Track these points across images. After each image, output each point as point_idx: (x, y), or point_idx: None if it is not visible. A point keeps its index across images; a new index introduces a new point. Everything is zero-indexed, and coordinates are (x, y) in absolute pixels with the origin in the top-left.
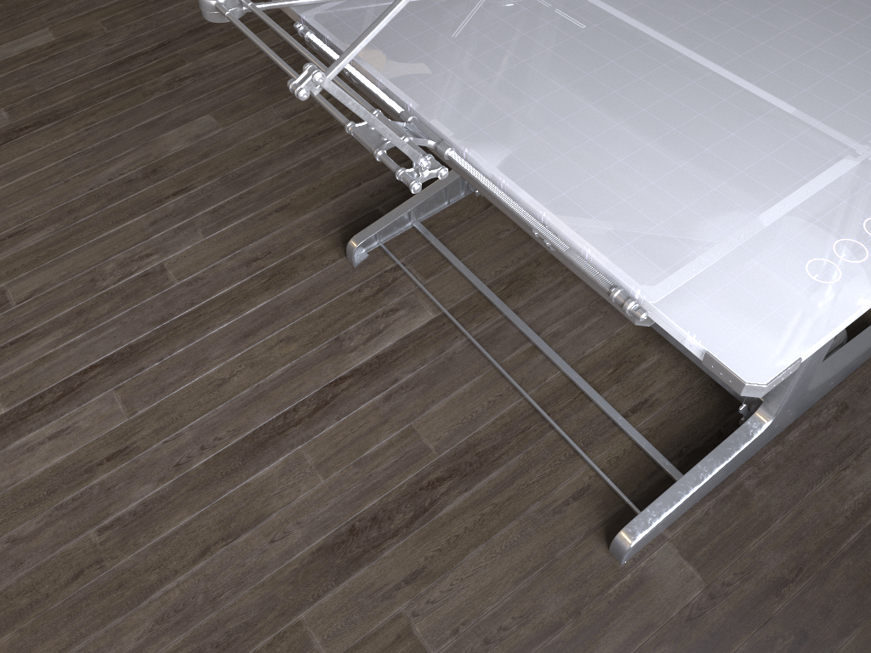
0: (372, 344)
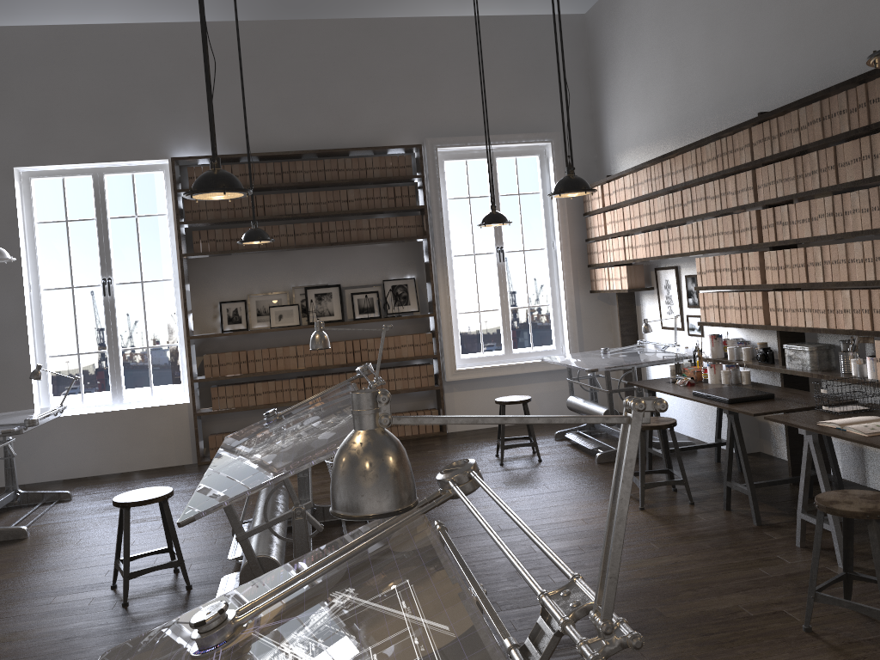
0: (56, 523)
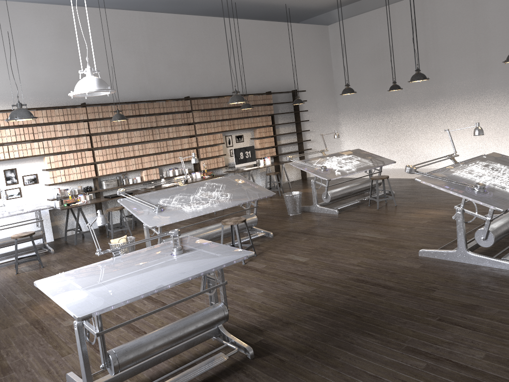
0: None
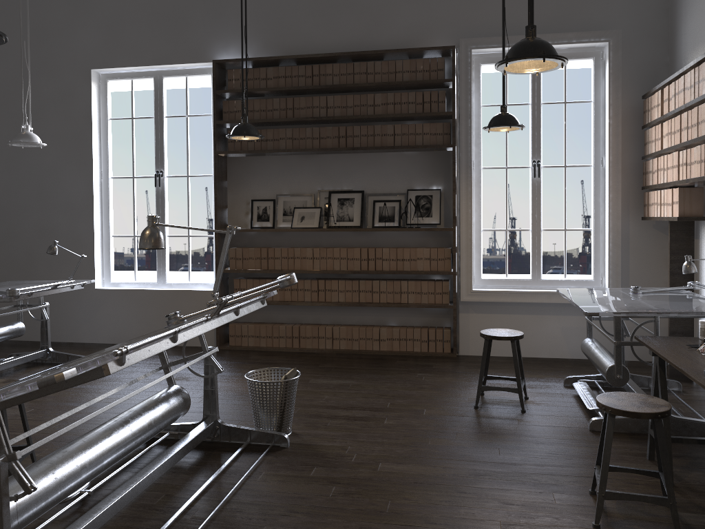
0: None
